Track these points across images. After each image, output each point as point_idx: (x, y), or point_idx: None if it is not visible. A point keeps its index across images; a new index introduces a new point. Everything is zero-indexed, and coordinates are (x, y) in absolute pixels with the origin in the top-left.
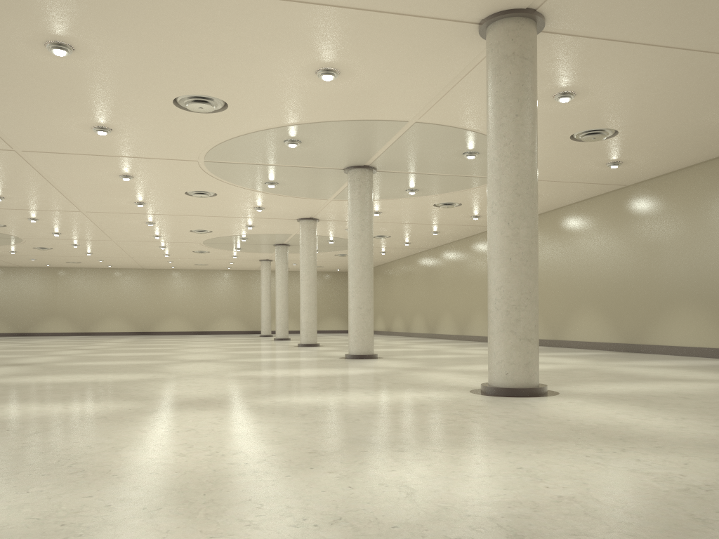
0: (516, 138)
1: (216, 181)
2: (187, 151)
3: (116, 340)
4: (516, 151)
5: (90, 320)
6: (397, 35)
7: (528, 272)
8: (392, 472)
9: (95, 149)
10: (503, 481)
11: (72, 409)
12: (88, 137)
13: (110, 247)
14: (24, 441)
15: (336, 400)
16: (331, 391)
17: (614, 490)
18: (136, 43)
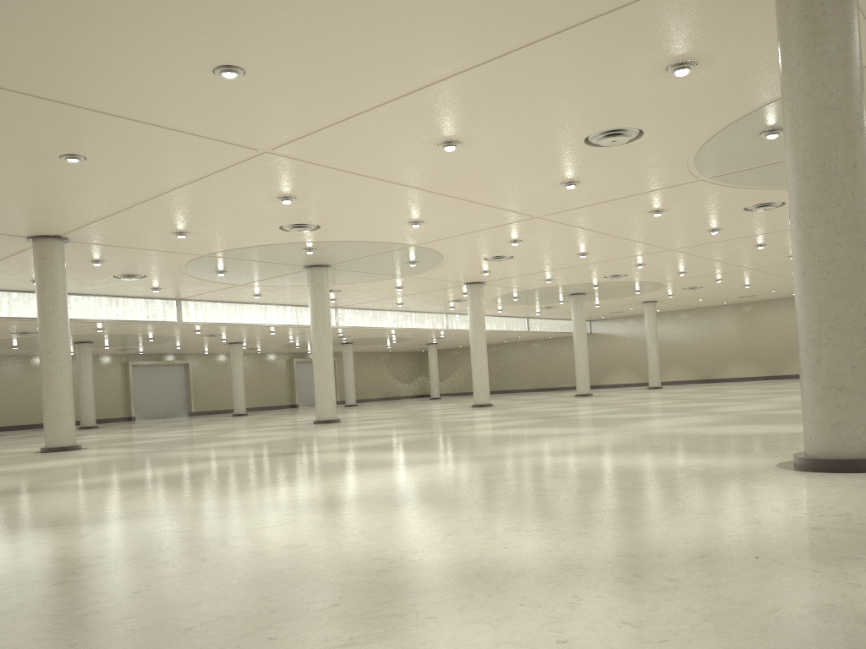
0: (800, 97)
1: (757, 191)
2: (675, 176)
3: (778, 384)
4: (801, 117)
5: (778, 361)
6: (688, 7)
7: (831, 289)
8: (319, 516)
9: (592, 199)
10: (331, 531)
11: (400, 457)
12: (571, 192)
13: (760, 275)
14: (290, 476)
15: (594, 462)
16: (644, 452)
17: (347, 549)
18: (488, 120)
